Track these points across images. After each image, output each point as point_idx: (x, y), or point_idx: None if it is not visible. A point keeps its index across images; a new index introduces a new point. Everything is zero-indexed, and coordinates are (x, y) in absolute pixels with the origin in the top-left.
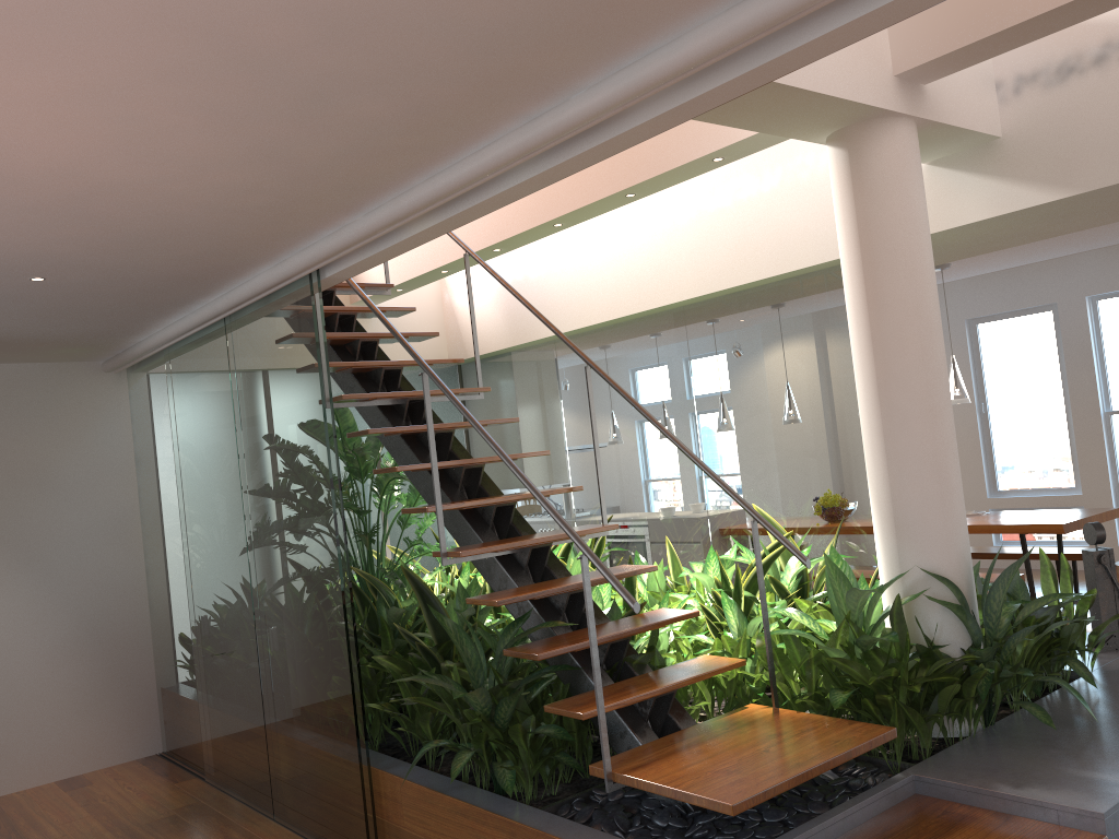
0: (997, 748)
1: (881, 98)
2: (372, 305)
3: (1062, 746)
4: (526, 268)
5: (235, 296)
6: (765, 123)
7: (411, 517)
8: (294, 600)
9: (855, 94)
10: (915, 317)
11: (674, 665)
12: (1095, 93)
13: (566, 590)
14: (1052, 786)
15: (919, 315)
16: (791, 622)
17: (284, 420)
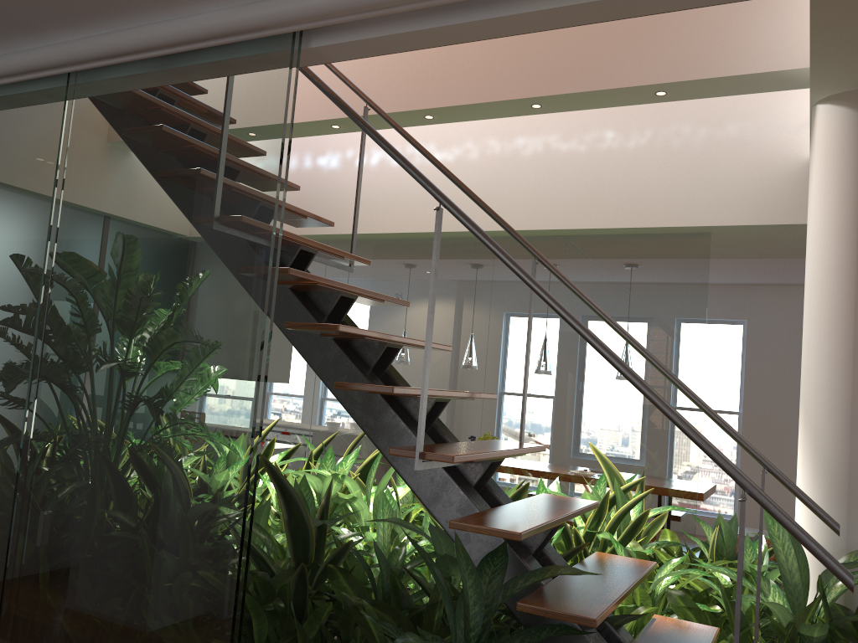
0: None
1: None
2: (349, 107)
3: None
4: (318, 161)
5: (134, 38)
6: (834, 53)
7: None
8: (123, 481)
9: None
10: None
11: (649, 629)
12: None
13: (557, 524)
14: None
15: None
16: (688, 578)
17: (173, 225)
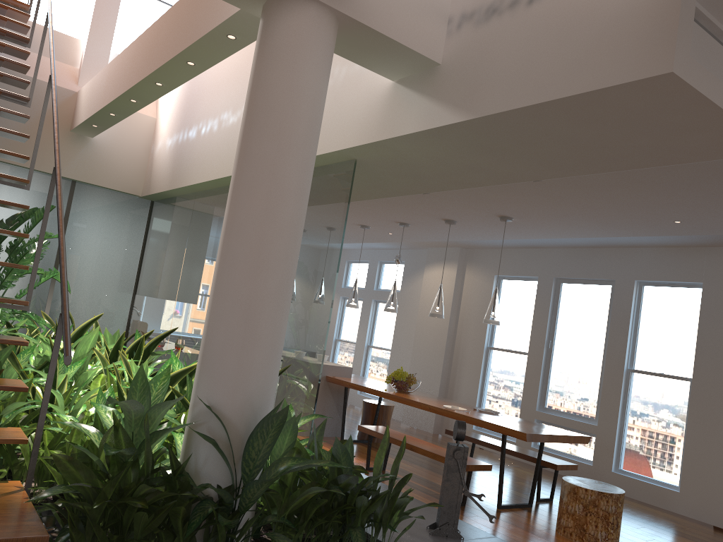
0: None
1: None
2: None
3: None
4: (189, 134)
5: None
6: None
7: (6, 281)
8: None
9: None
10: (269, 175)
11: None
12: (504, 32)
13: None
14: None
15: (274, 174)
16: None
17: None
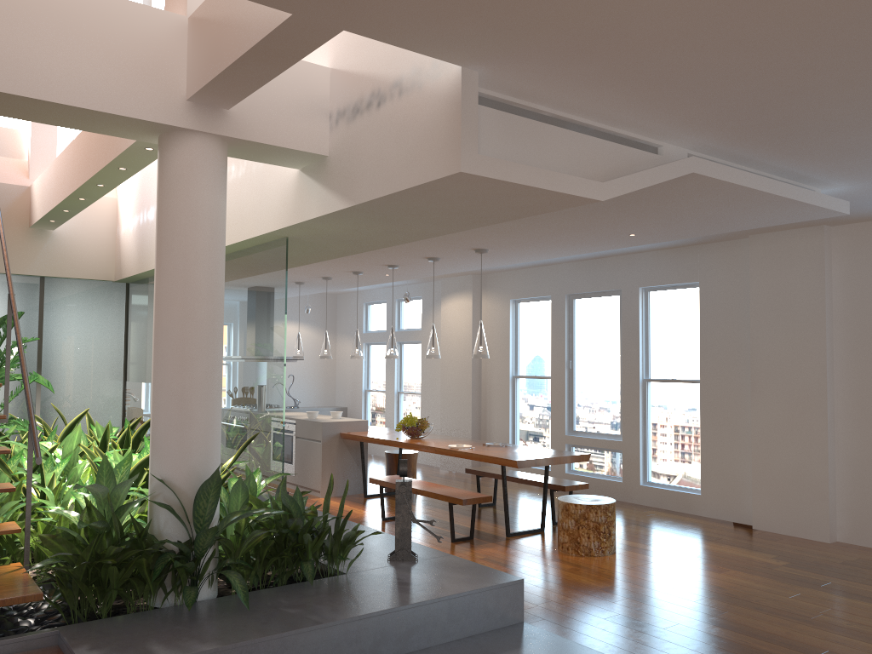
0: (151, 620)
1: (164, 116)
2: None
3: (192, 624)
4: (148, 215)
5: None
6: (81, 126)
7: None
8: None
9: (128, 111)
10: (182, 284)
11: None
12: (365, 130)
13: None
14: (113, 651)
15: (186, 283)
16: None
17: None
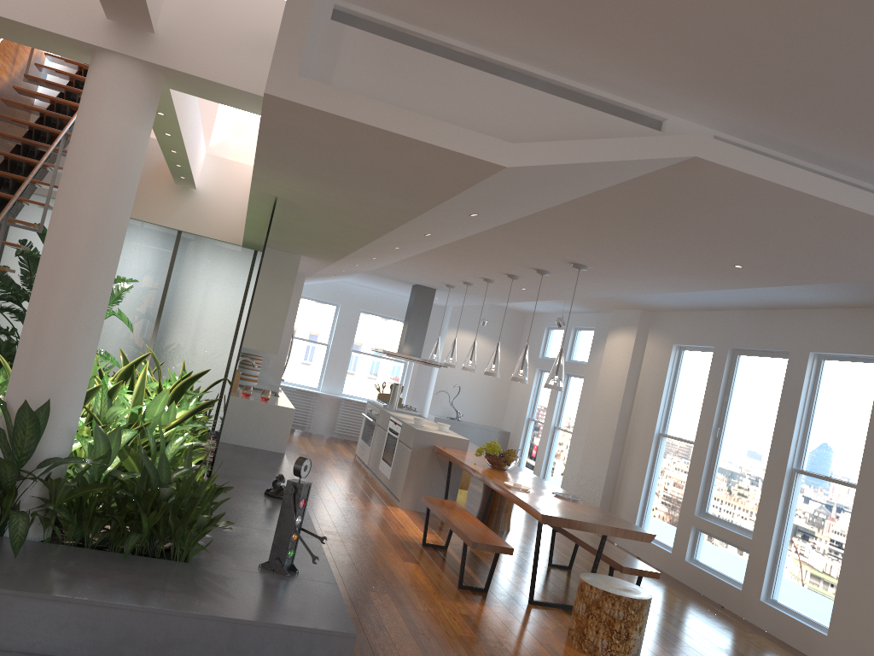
0: None
1: (79, 32)
2: None
3: None
4: None
5: None
6: (21, 40)
7: None
8: None
9: (40, 22)
10: (66, 207)
11: None
12: None
13: None
14: None
15: (69, 206)
16: None
17: None
